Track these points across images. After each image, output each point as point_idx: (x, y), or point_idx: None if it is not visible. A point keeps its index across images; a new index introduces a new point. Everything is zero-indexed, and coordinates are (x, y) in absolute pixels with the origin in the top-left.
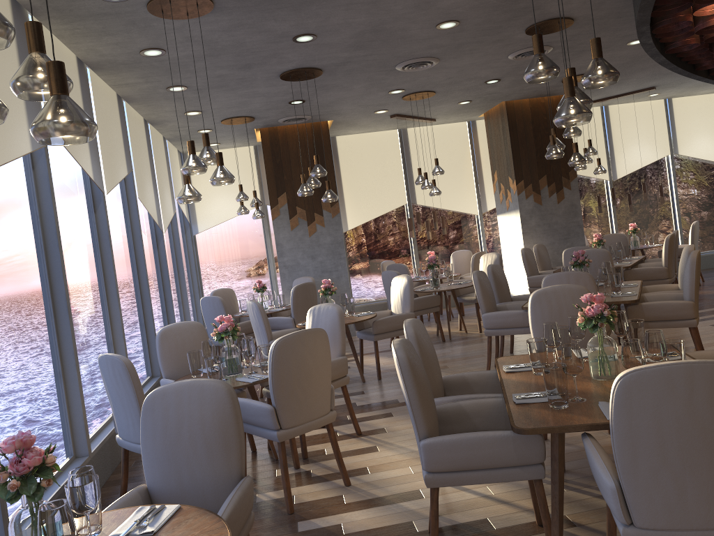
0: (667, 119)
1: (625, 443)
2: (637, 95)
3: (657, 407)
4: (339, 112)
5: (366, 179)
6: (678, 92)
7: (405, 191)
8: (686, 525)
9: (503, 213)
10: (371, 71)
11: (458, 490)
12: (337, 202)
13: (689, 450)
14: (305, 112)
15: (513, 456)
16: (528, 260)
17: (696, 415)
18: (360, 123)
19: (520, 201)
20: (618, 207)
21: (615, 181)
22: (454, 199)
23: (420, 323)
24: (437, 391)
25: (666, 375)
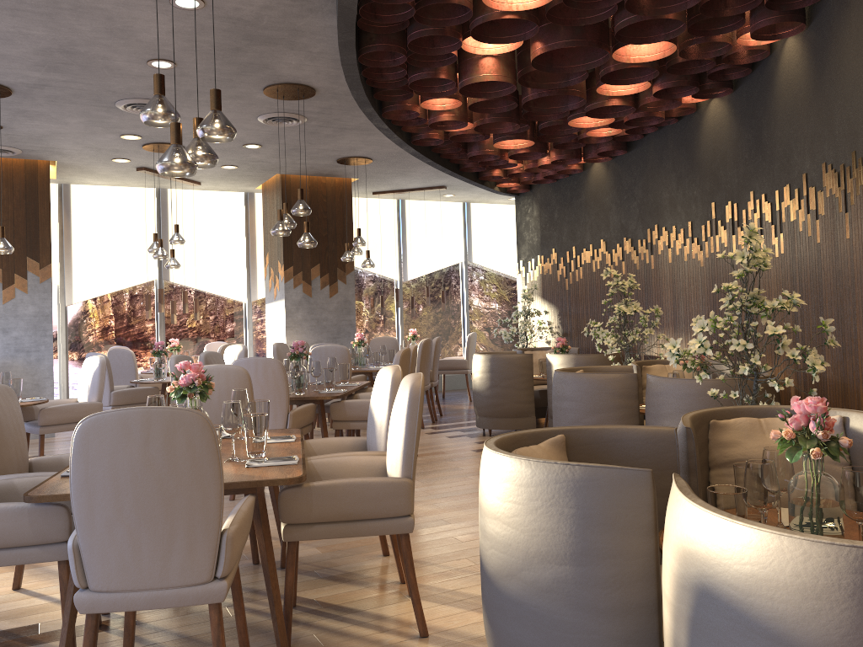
0: (464, 224)
1: (82, 495)
2: (431, 192)
3: (114, 455)
4: (62, 152)
5: (106, 242)
6: (473, 197)
7: (157, 264)
8: (140, 585)
9: (271, 302)
10: (84, 104)
11: (30, 597)
12: (50, 263)
13: (144, 501)
14: (10, 142)
15: (29, 532)
16: (280, 356)
17: (152, 463)
18: (99, 171)
19: (287, 290)
20: (406, 311)
21: (406, 283)
22: (218, 280)
23: (4, 389)
24: (3, 470)
25: (123, 420)
